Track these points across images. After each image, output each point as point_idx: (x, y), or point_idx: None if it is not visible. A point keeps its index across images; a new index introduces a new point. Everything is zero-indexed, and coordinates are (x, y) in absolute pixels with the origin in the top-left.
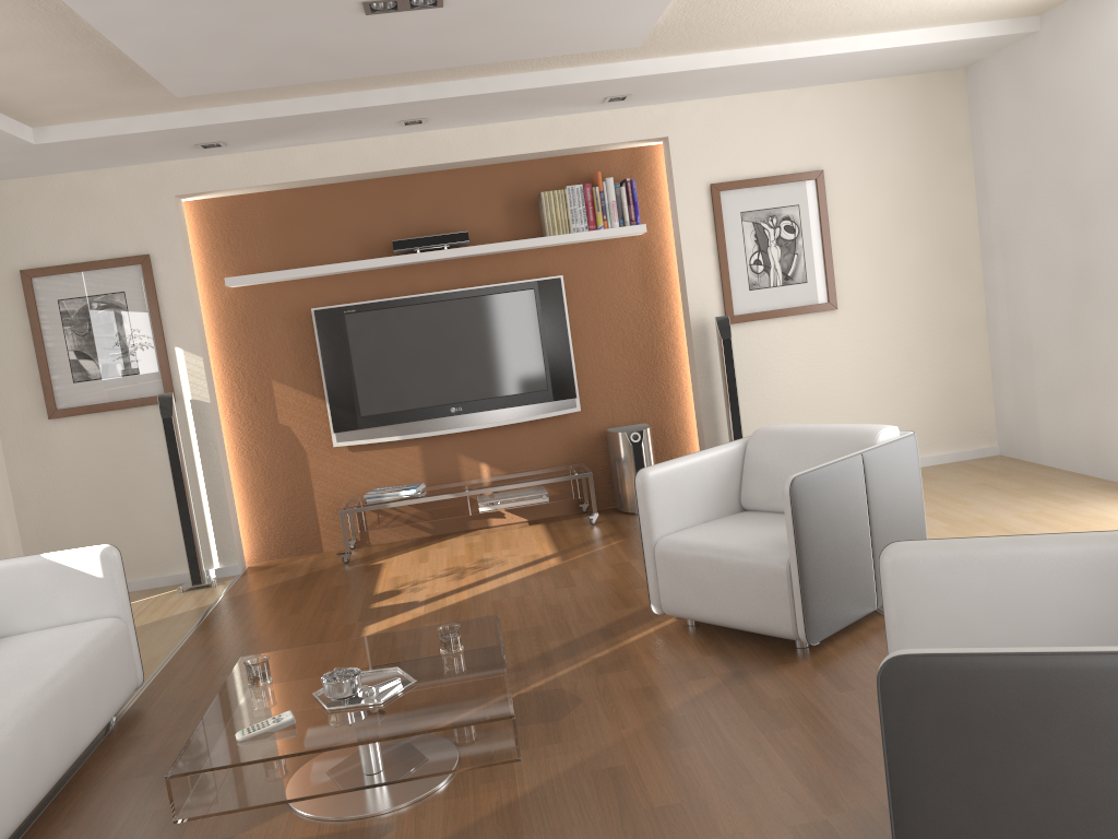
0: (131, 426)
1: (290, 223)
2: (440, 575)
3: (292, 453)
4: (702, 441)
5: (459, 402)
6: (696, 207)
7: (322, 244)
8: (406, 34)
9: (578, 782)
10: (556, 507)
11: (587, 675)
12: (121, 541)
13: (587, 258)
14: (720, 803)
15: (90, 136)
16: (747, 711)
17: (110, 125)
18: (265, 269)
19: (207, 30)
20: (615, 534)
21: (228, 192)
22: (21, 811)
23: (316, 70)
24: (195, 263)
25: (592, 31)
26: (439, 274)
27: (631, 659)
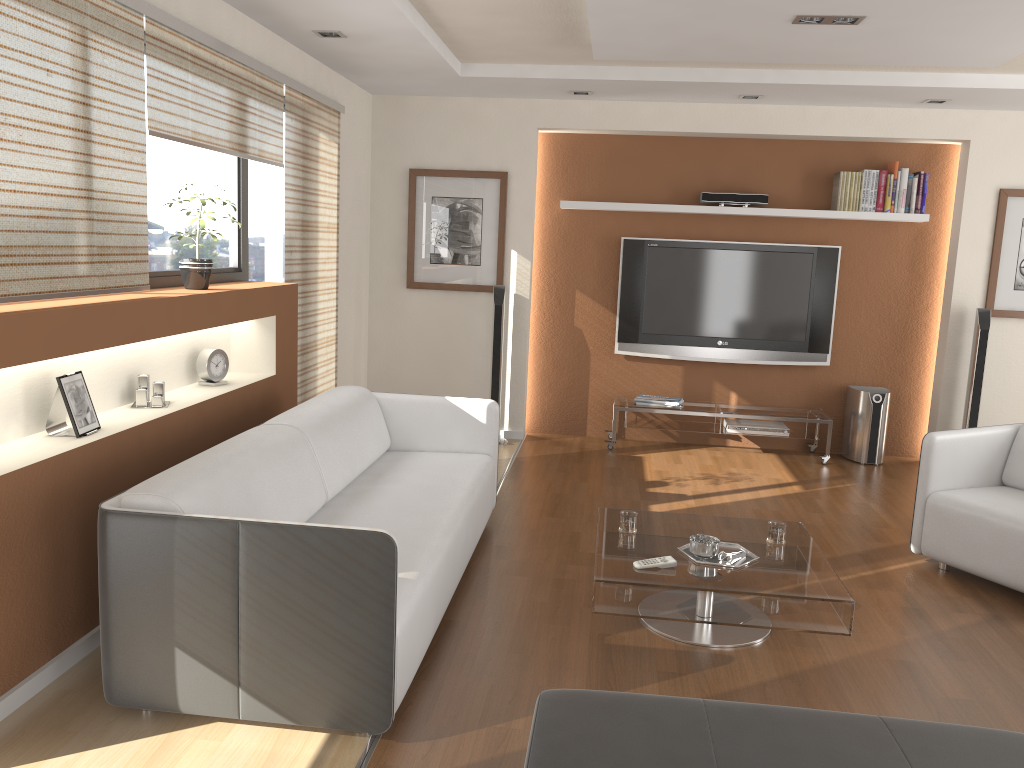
0: (465, 306)
1: (619, 163)
2: (697, 477)
3: (578, 352)
4: (934, 414)
5: (725, 337)
6: (981, 206)
7: (641, 185)
8: (808, 39)
9: (877, 664)
10: (787, 442)
11: (859, 587)
12: (439, 393)
13: (865, 235)
14: (1006, 708)
15: (502, 75)
16: (1013, 648)
17: (519, 69)
18: (590, 198)
19: (664, 20)
20: (846, 477)
21: (577, 131)
22: (459, 577)
23: (713, 54)
24: (536, 184)
25: (962, 52)
26: (732, 227)
27: (894, 583)
